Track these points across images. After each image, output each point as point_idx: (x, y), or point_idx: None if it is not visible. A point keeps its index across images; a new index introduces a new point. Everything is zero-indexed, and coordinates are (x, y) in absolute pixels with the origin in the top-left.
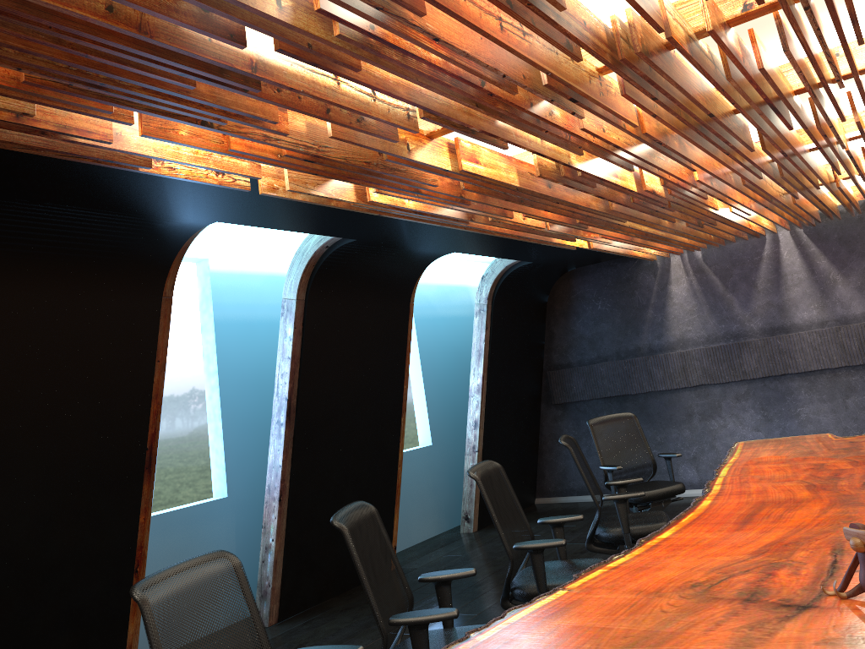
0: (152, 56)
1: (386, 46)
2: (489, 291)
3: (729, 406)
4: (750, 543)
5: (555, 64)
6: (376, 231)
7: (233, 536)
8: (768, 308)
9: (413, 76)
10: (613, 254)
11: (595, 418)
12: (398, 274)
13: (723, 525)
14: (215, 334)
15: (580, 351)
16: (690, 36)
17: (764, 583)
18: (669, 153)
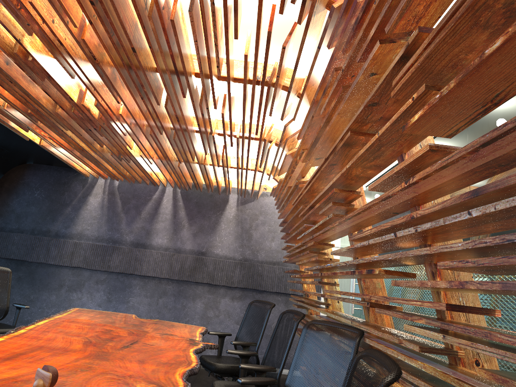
0: None
1: None
2: None
3: (89, 286)
4: None
5: None
6: None
7: None
8: (141, 230)
9: None
10: (62, 162)
11: None
12: None
13: None
14: None
15: (7, 221)
16: None
17: None
18: (102, 74)
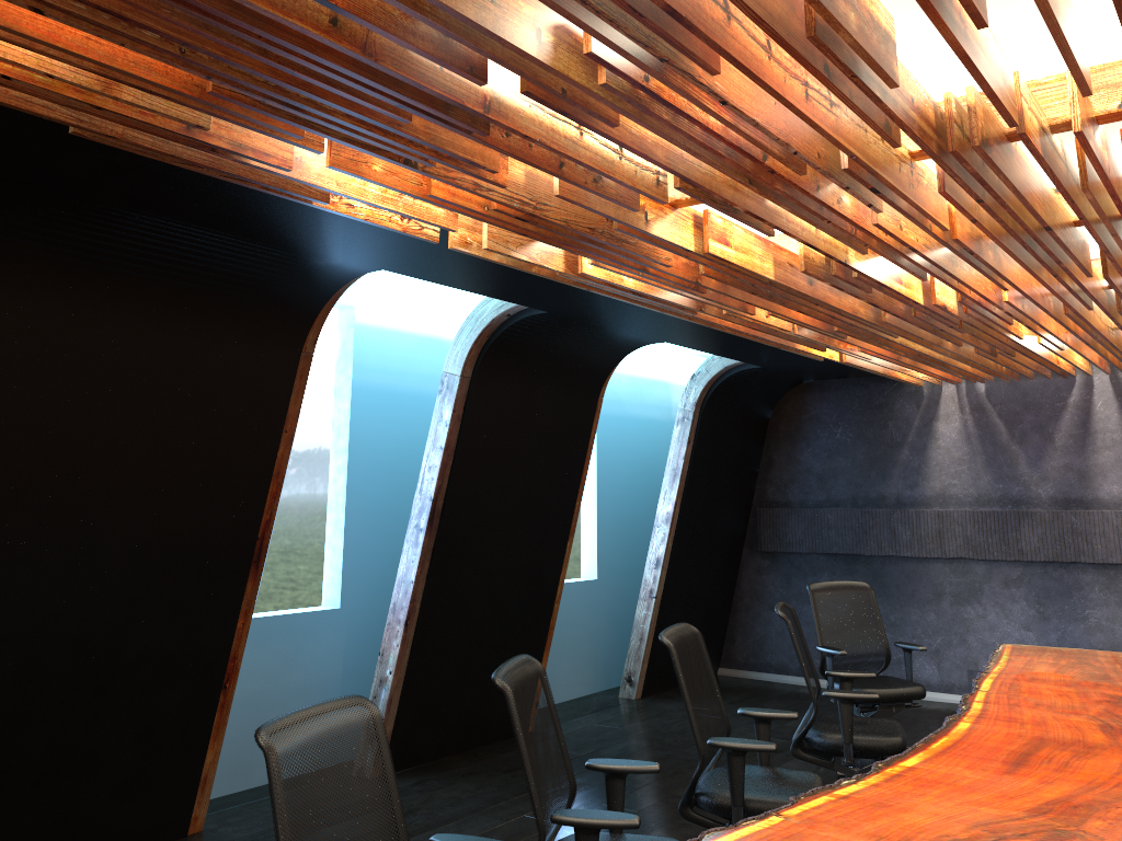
0: (371, 82)
1: (656, 102)
2: (699, 396)
3: (993, 592)
4: (1026, 796)
5: (862, 145)
6: (575, 305)
7: (340, 658)
8: (1065, 472)
9: (680, 139)
10: (867, 371)
11: (818, 583)
12: (589, 359)
13: (988, 762)
14: (351, 402)
15: (805, 489)
16: (1044, 131)
17: None
18: (979, 265)
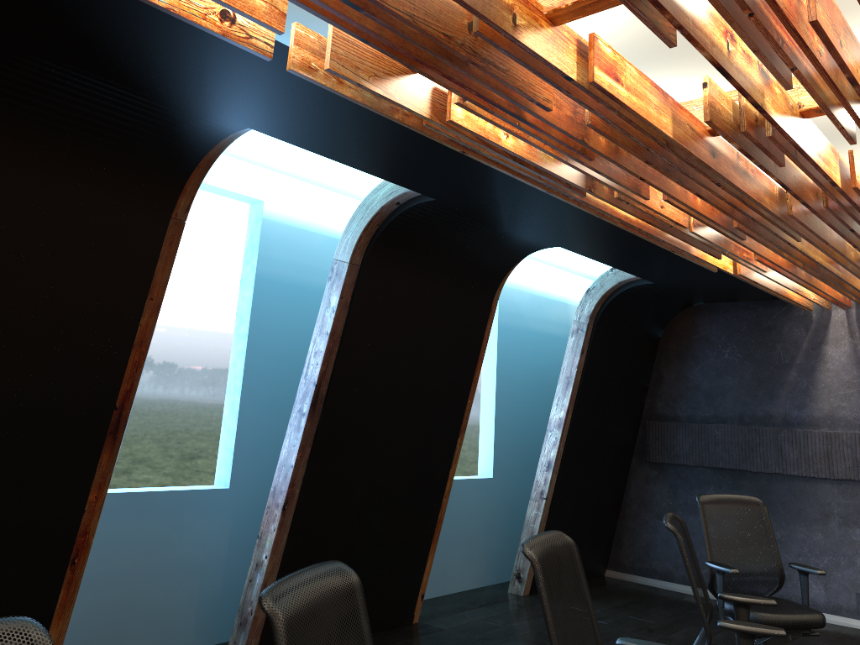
0: None
1: None
2: (593, 309)
3: None
4: None
5: None
6: (461, 189)
7: (226, 538)
8: None
9: None
10: (757, 293)
11: (708, 495)
12: (484, 260)
13: None
14: (254, 290)
15: (693, 405)
16: None
17: None
18: None
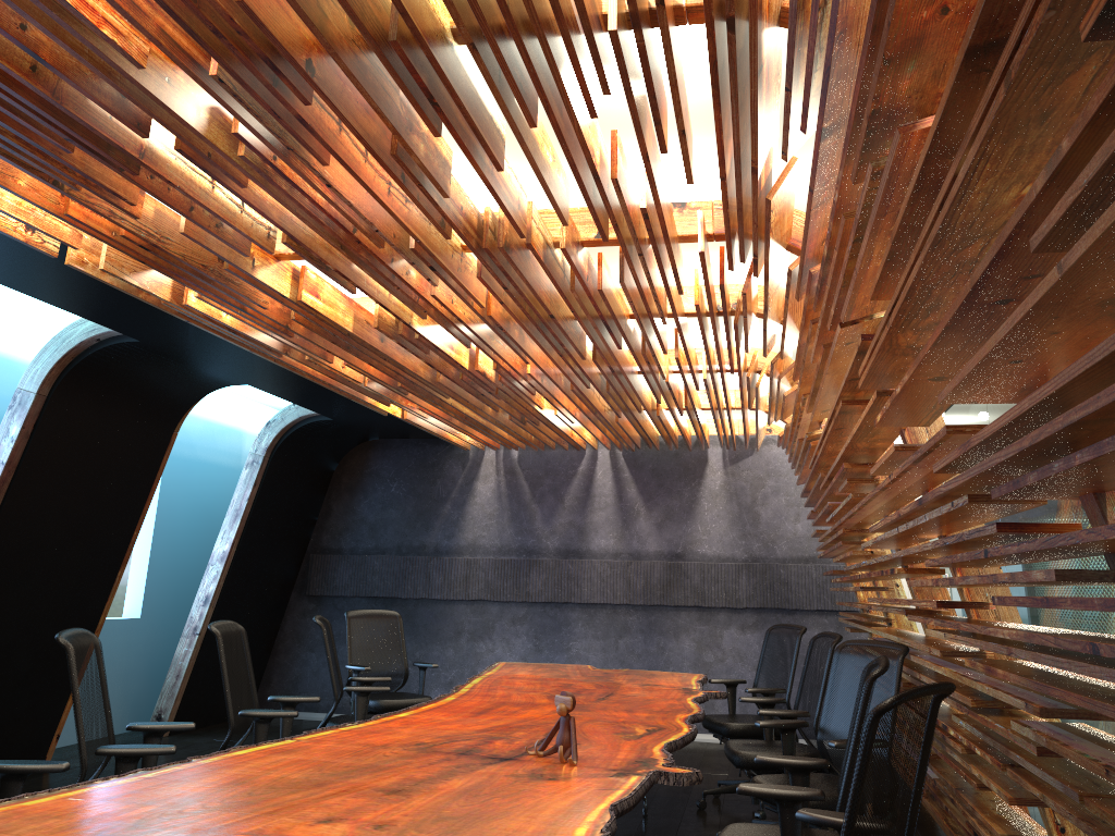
0: (51, 118)
1: (279, 175)
2: (271, 442)
3: (503, 629)
4: (479, 725)
5: (426, 234)
6: (169, 337)
7: None
8: (569, 528)
9: (293, 206)
10: (425, 432)
11: (355, 610)
12: (171, 393)
13: (460, 713)
14: None
15: (357, 537)
16: (548, 245)
17: (480, 746)
18: (508, 340)
